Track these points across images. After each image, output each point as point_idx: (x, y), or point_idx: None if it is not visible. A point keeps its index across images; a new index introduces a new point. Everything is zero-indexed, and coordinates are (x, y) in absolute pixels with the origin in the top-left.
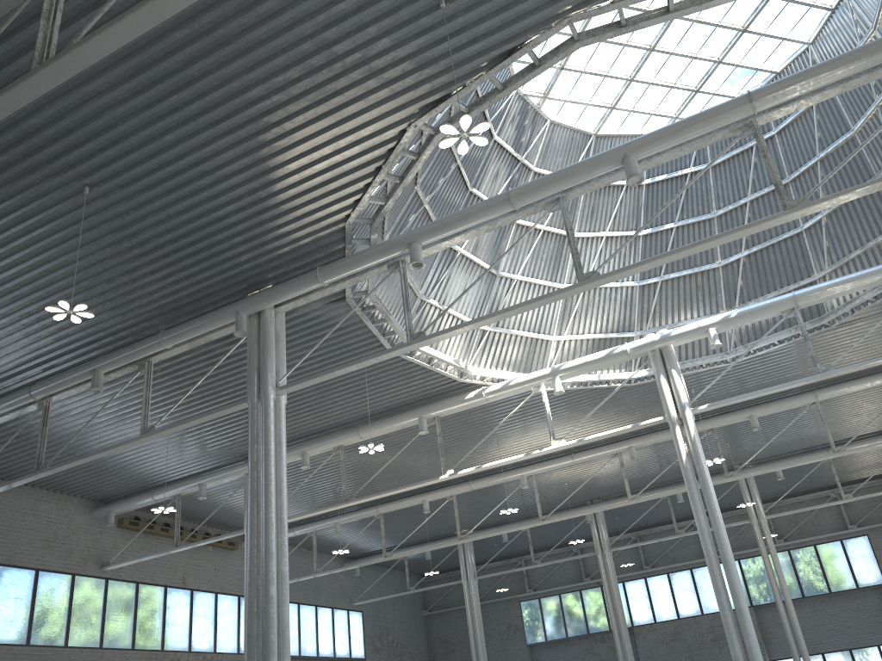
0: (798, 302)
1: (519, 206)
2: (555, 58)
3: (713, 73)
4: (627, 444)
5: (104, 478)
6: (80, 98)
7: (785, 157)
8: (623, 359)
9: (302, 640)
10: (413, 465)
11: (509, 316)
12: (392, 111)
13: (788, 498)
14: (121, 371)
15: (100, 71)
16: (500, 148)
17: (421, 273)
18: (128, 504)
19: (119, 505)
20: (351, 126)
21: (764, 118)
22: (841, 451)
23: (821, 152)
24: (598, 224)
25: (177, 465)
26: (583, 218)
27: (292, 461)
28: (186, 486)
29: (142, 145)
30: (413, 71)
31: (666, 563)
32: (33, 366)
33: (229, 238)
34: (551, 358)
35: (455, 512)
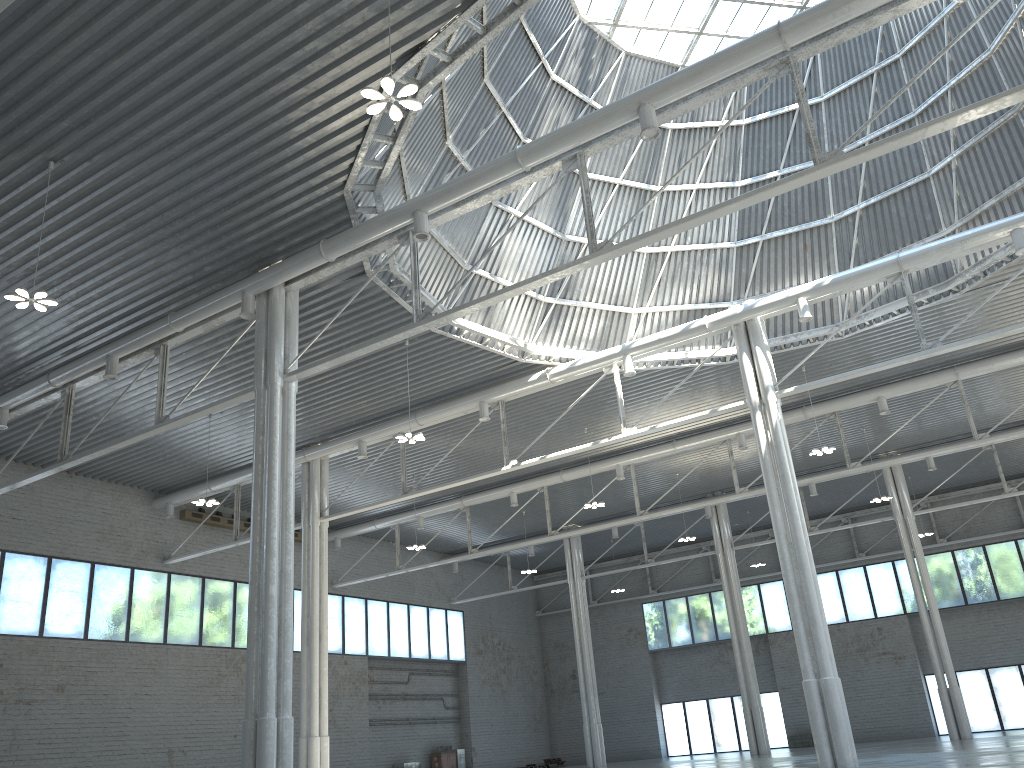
0: (903, 266)
1: (529, 166)
2: None
3: None
4: (735, 430)
5: (157, 468)
6: (19, 67)
7: (911, 86)
8: (704, 335)
9: (392, 640)
10: (492, 453)
11: (518, 293)
12: (363, 64)
13: (955, 491)
14: (138, 356)
15: (31, 37)
16: (560, 89)
17: (465, 240)
18: (186, 495)
19: (177, 496)
20: (322, 83)
21: (803, 53)
22: (983, 438)
23: (952, 79)
24: (686, 174)
25: (230, 454)
26: (669, 168)
27: (351, 450)
28: (242, 477)
29: (98, 114)
30: (376, 18)
31: None
32: (49, 351)
33: (220, 211)
34: (631, 333)
35: (545, 505)
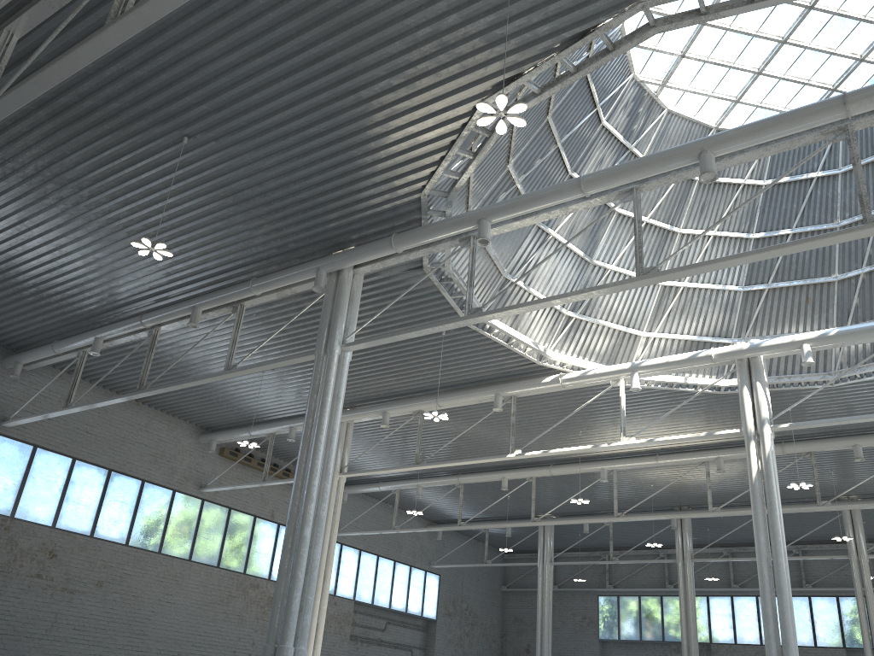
0: None
1: (590, 193)
2: (628, 43)
3: (854, 72)
4: (715, 454)
5: (209, 408)
6: (178, 55)
7: None
8: (708, 364)
9: (377, 590)
10: (493, 441)
11: (564, 302)
12: (464, 87)
13: None
14: (217, 311)
15: (194, 30)
16: (608, 134)
17: (508, 252)
18: (228, 435)
19: (220, 435)
20: (425, 98)
21: (862, 123)
22: None
23: None
24: (706, 222)
25: (272, 406)
26: (691, 214)
27: (375, 419)
28: (278, 427)
29: (233, 102)
30: (484, 48)
31: (756, 585)
32: (145, 296)
33: (313, 198)
34: (638, 354)
35: (532, 494)
